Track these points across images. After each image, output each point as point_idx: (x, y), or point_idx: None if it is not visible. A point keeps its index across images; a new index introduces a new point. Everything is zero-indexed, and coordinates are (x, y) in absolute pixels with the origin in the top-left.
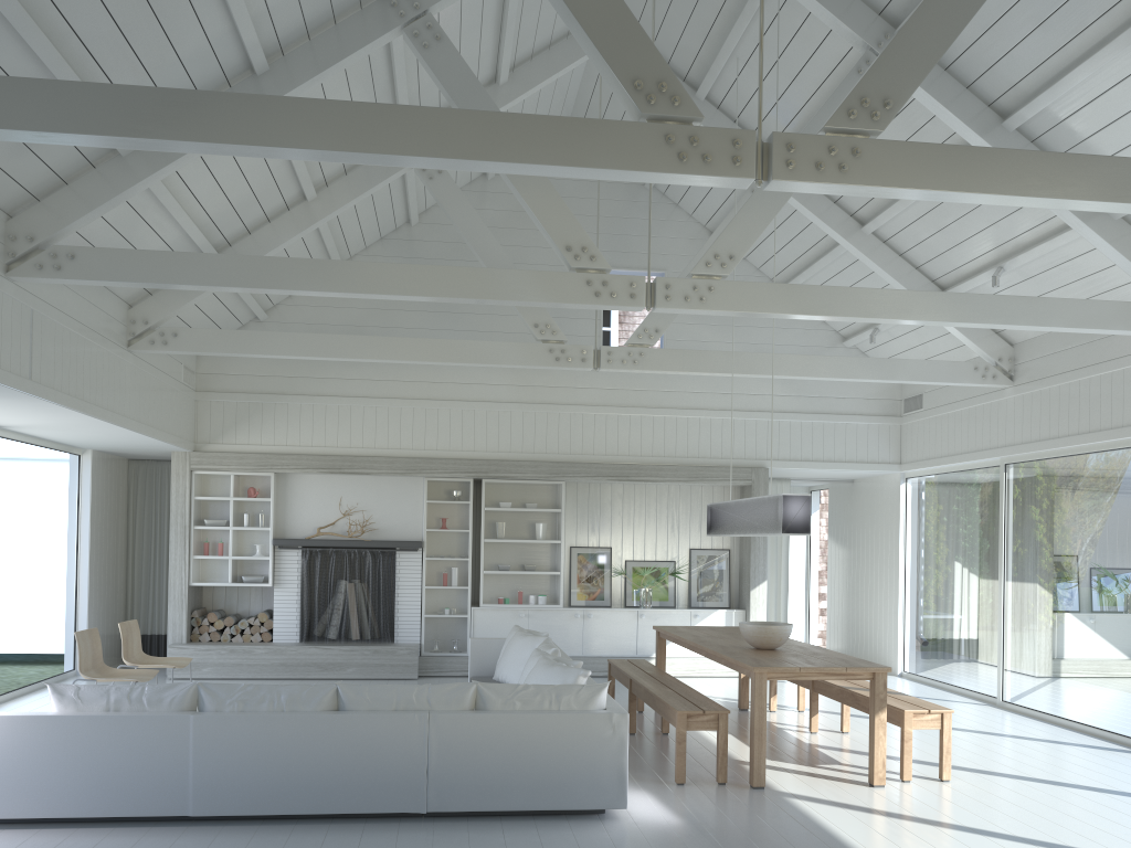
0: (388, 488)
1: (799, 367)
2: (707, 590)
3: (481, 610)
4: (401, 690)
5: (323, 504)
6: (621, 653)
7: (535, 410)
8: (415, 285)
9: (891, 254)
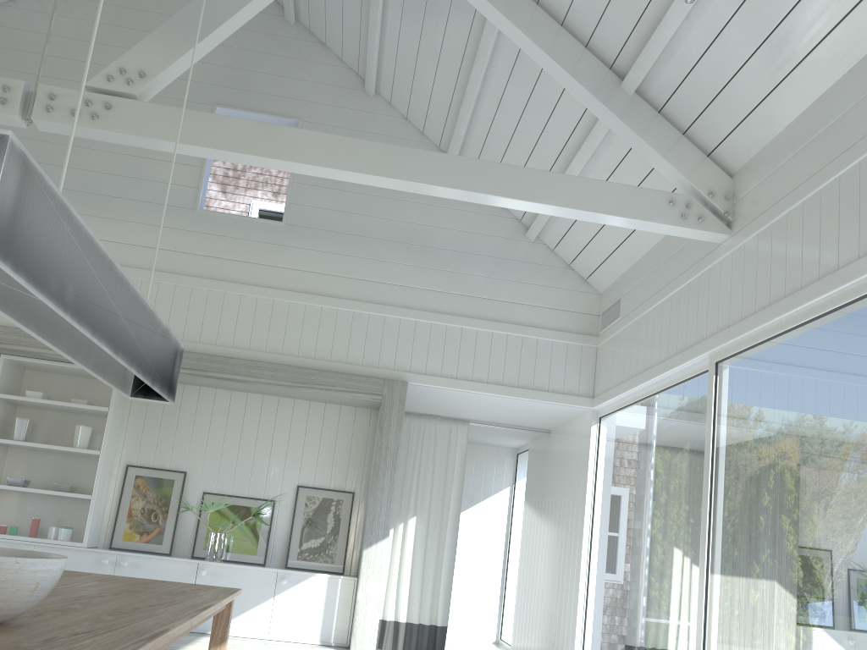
0: None
1: (377, 161)
2: (314, 545)
3: None
4: None
5: None
6: None
7: None
8: None
9: (546, 19)
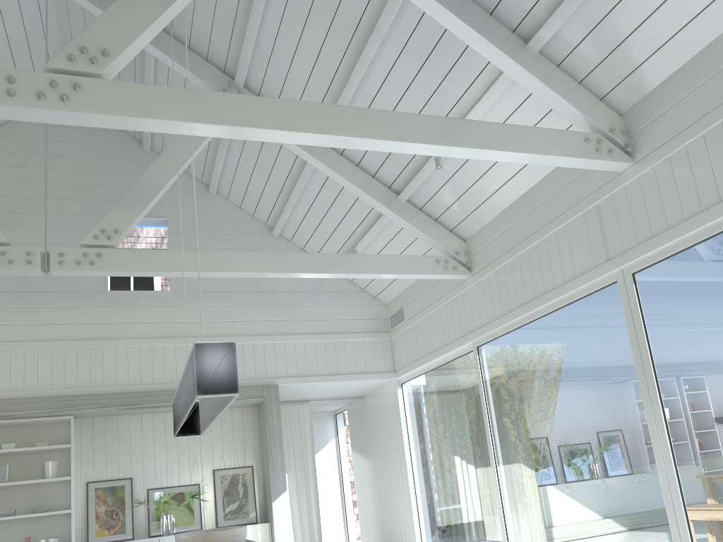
0: None
1: (271, 263)
2: (233, 508)
3: None
4: None
5: None
6: None
7: (37, 347)
8: None
9: (349, 164)
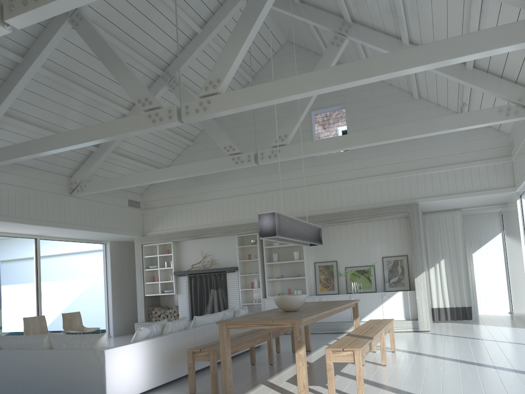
0: (221, 242)
1: (371, 137)
2: (394, 280)
3: (267, 299)
4: (19, 338)
5: (195, 253)
6: (342, 319)
7: (283, 193)
8: (78, 138)
9: None
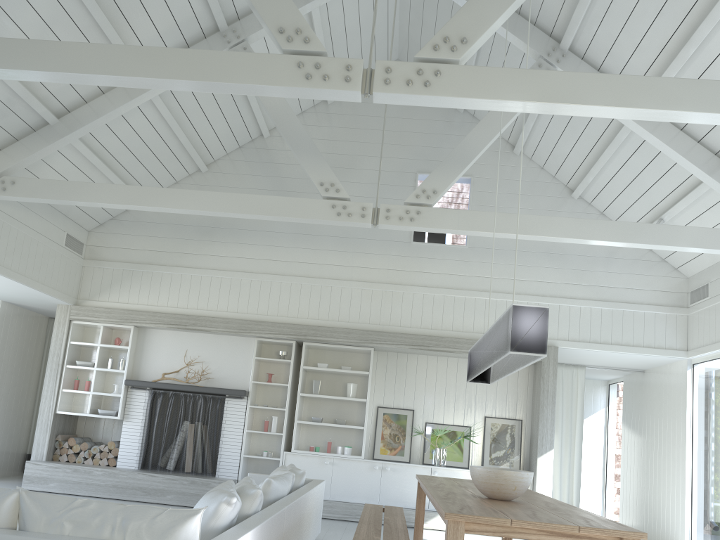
0: (225, 345)
1: (574, 229)
2: (499, 455)
3: (292, 454)
4: None
5: (171, 354)
6: (414, 505)
7: (351, 286)
8: (116, 65)
9: (671, 128)
